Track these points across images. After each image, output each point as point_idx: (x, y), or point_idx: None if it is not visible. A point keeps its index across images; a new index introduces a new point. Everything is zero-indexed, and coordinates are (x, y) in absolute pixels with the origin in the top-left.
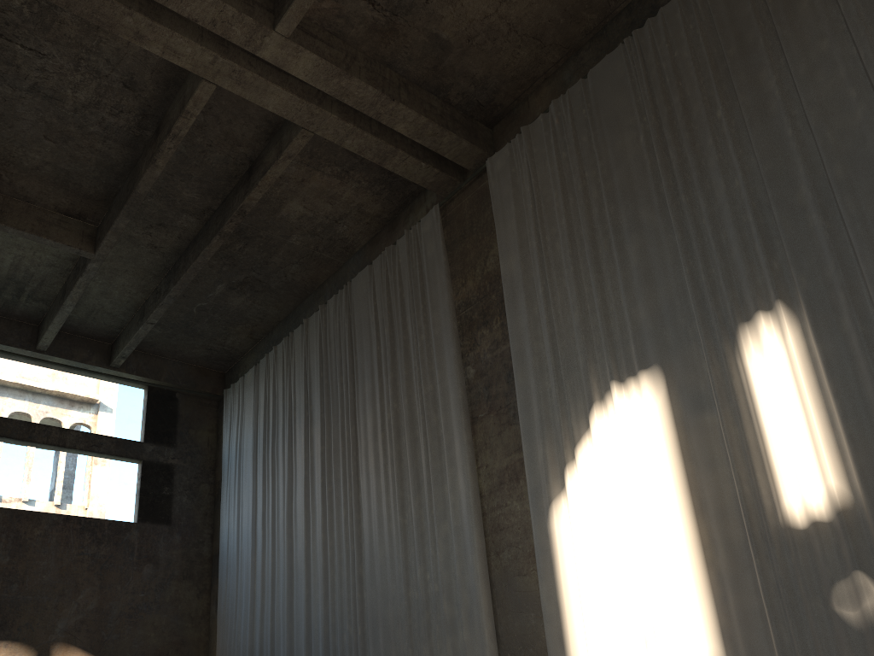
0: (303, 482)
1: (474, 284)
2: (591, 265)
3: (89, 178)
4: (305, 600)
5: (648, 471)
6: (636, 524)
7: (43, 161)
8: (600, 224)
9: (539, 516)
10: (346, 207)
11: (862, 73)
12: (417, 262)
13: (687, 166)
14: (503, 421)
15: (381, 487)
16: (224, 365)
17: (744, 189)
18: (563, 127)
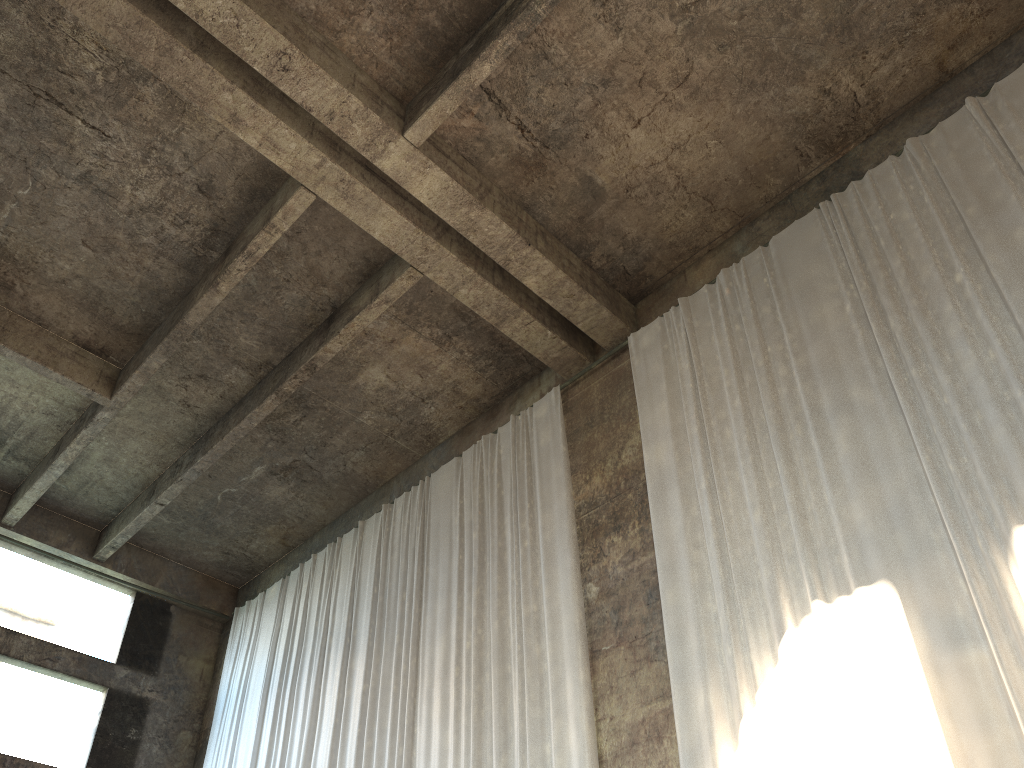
0: (331, 732)
1: (603, 481)
2: (779, 453)
3: (126, 302)
4: None
5: (877, 729)
6: None
7: (73, 272)
8: (790, 405)
9: None
10: (439, 383)
11: None
12: (526, 453)
13: (916, 337)
14: (639, 656)
15: (447, 742)
16: (240, 577)
17: (1006, 359)
18: (737, 297)
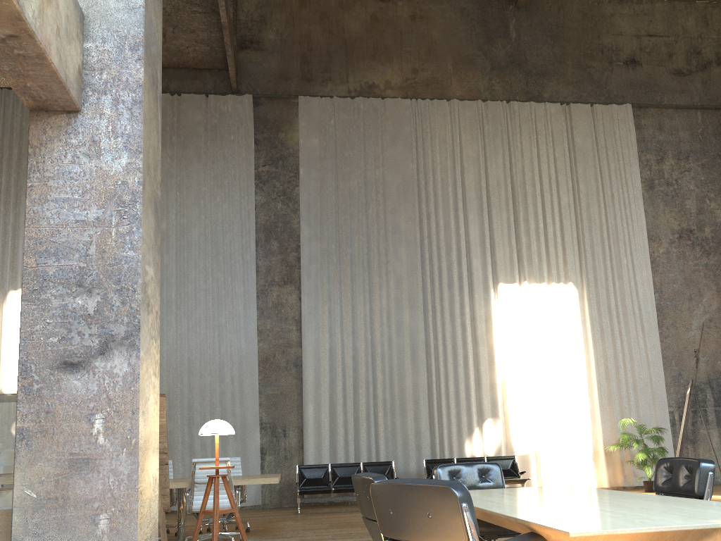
0: None
1: None
2: None
3: None
4: None
5: None
6: None
7: None
8: None
9: None
10: None
11: None
12: None
13: (10, 191)
14: None
15: None
16: None
17: None
18: None
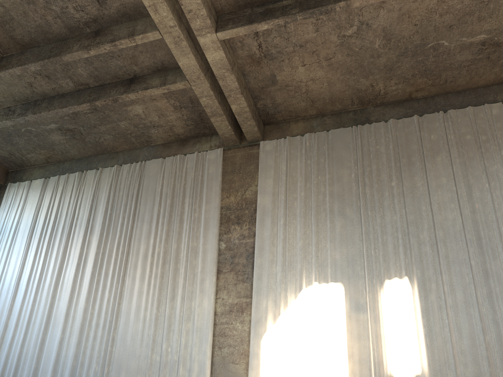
0: (75, 266)
1: (235, 200)
2: (314, 222)
3: (24, 29)
4: (59, 341)
5: (326, 331)
6: (316, 355)
7: (1, 3)
8: (322, 204)
9: (257, 336)
10: (165, 123)
11: (456, 199)
12: (201, 173)
13: (373, 199)
14: (239, 278)
15: (143, 288)
16: (12, 166)
17: (399, 222)
18: (311, 149)
